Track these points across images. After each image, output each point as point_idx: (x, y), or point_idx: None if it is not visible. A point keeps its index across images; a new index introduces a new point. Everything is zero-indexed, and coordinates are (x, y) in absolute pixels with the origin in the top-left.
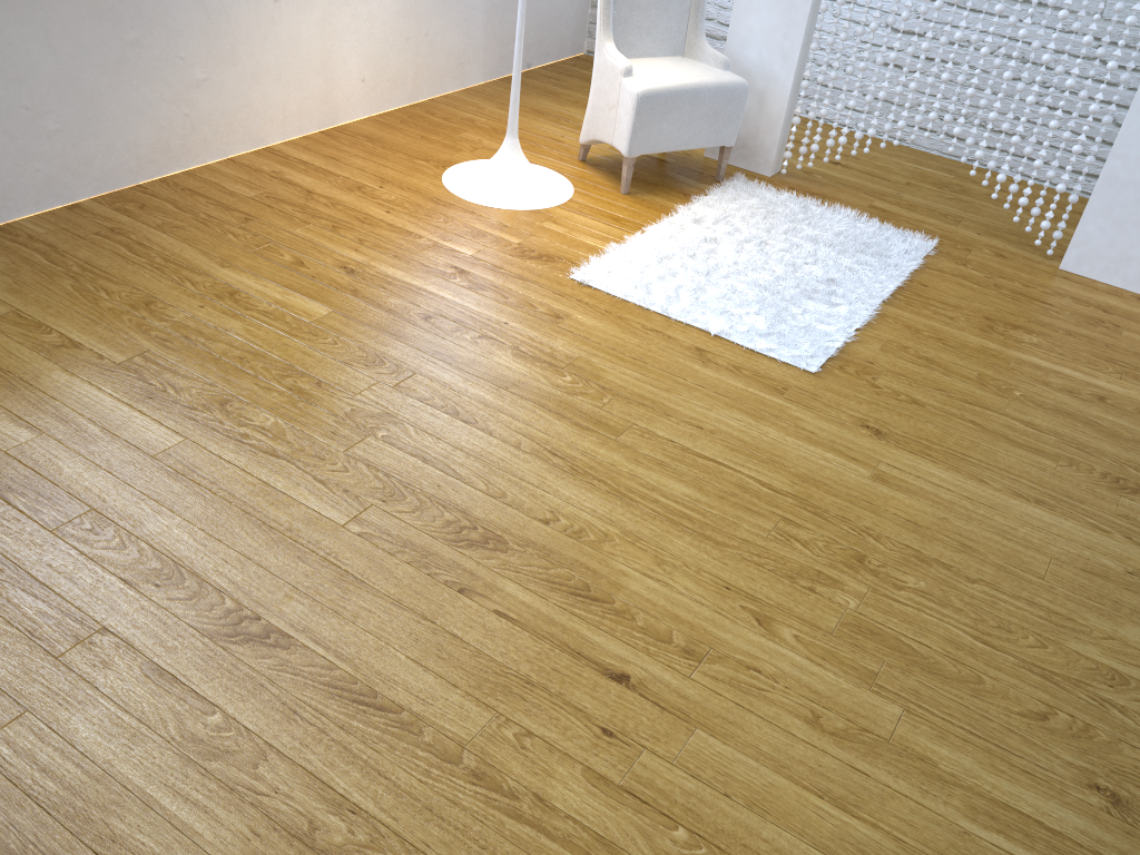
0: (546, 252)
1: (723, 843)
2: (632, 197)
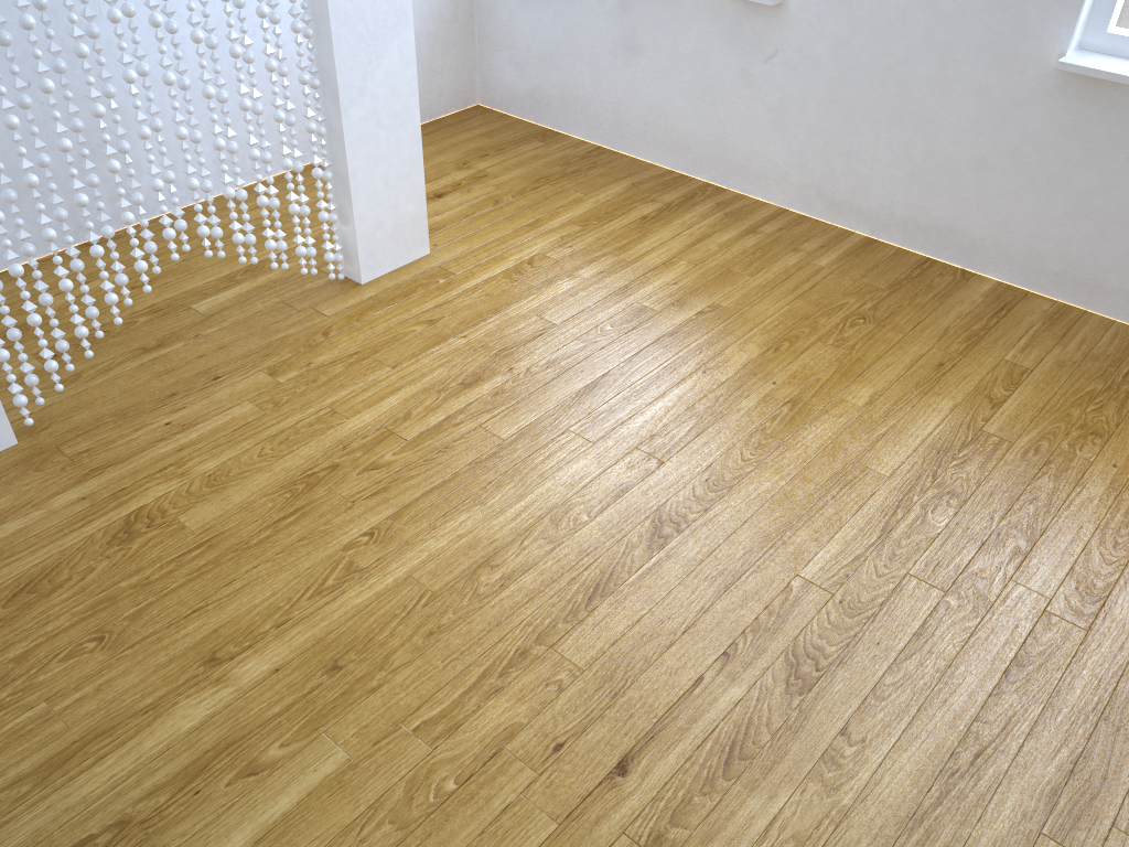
0: None
1: (435, 816)
2: None
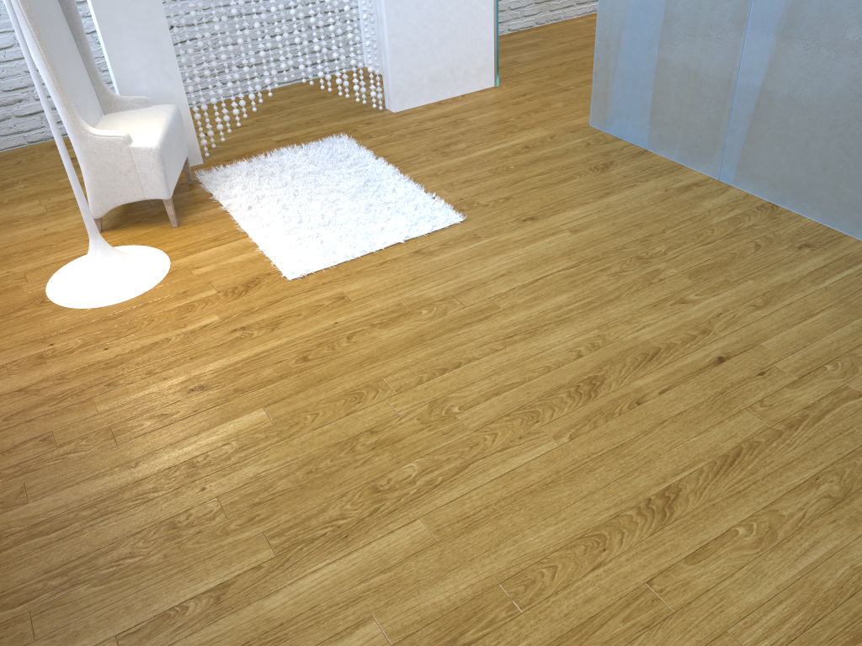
0: (242, 282)
1: (834, 355)
2: (185, 224)
